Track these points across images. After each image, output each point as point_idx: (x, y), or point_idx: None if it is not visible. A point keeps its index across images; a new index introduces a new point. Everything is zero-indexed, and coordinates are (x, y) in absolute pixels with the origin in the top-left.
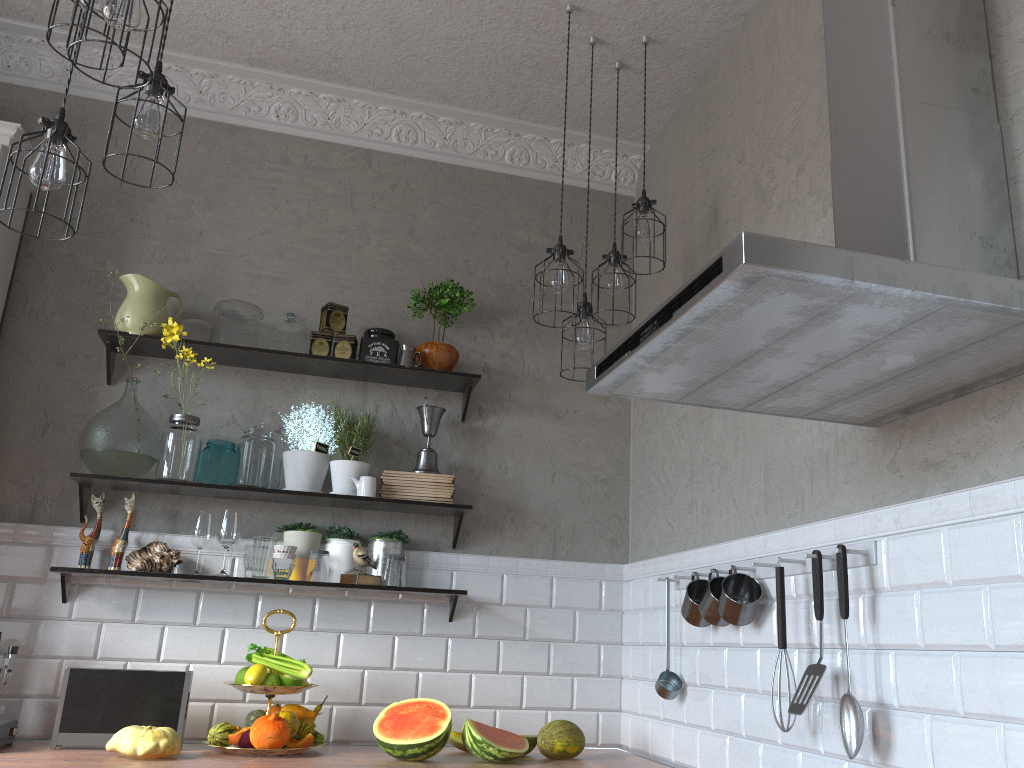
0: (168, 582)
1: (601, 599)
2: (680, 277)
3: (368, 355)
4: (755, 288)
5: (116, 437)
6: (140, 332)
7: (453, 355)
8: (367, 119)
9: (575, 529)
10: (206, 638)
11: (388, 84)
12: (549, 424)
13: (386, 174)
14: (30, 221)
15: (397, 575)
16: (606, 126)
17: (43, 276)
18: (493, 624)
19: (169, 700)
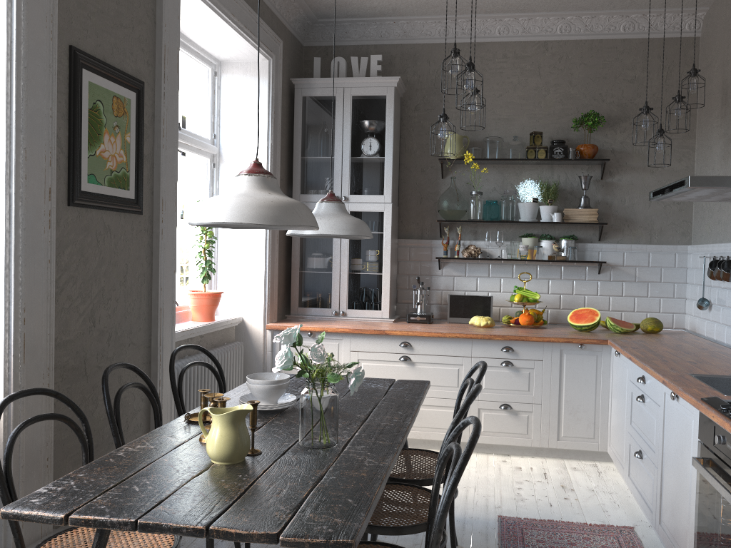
0: (476, 260)
1: (675, 262)
2: (720, 97)
3: (553, 154)
4: (696, 189)
5: (452, 204)
6: (455, 158)
7: (595, 149)
8: (544, 25)
9: (661, 228)
10: (494, 282)
11: (554, 9)
12: (647, 176)
13: (555, 53)
14: (401, 109)
15: (573, 255)
16: (680, 4)
17: (410, 133)
18: (619, 275)
19: (486, 307)
